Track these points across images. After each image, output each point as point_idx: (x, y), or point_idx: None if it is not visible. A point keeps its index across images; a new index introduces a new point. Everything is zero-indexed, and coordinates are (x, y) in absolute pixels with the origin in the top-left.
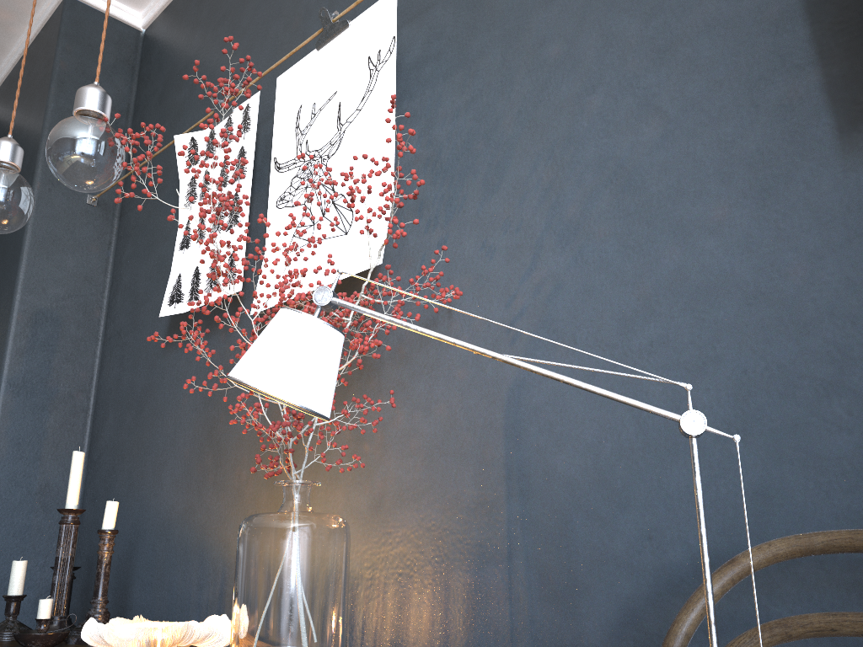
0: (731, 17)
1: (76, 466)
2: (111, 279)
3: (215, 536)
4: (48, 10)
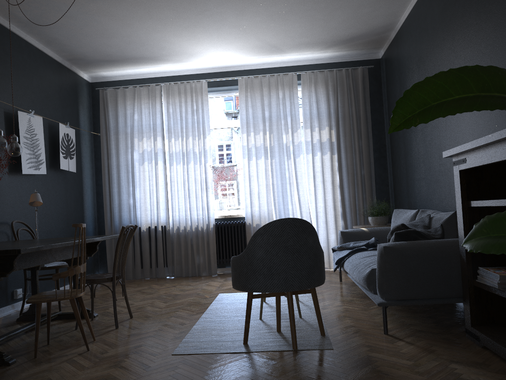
0: None
1: None
2: None
3: None
4: None
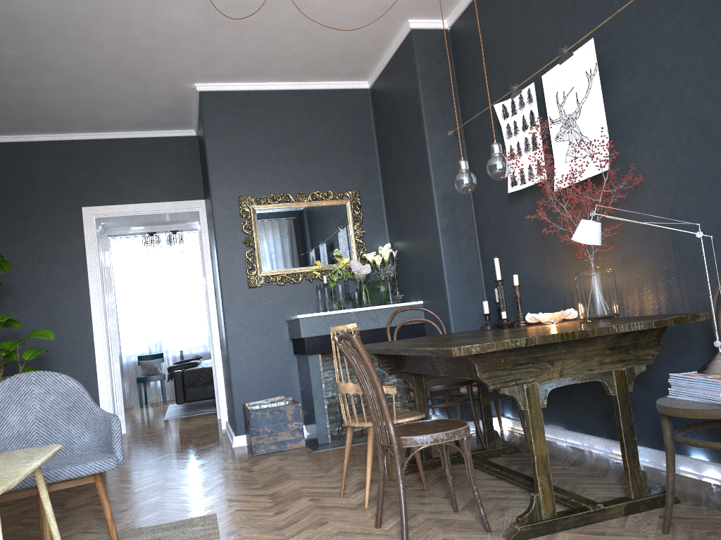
0: None
1: (496, 263)
2: (469, 169)
3: (556, 282)
4: (402, 37)
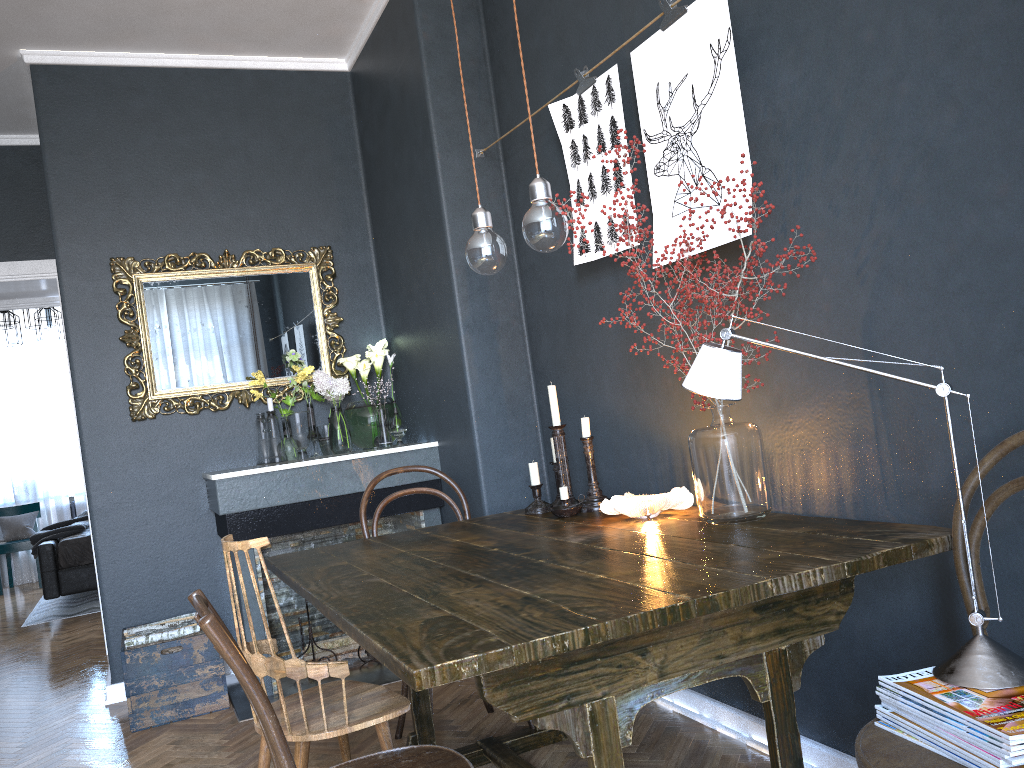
0: (1004, 21)
1: (552, 396)
2: (512, 218)
3: (656, 427)
4: None
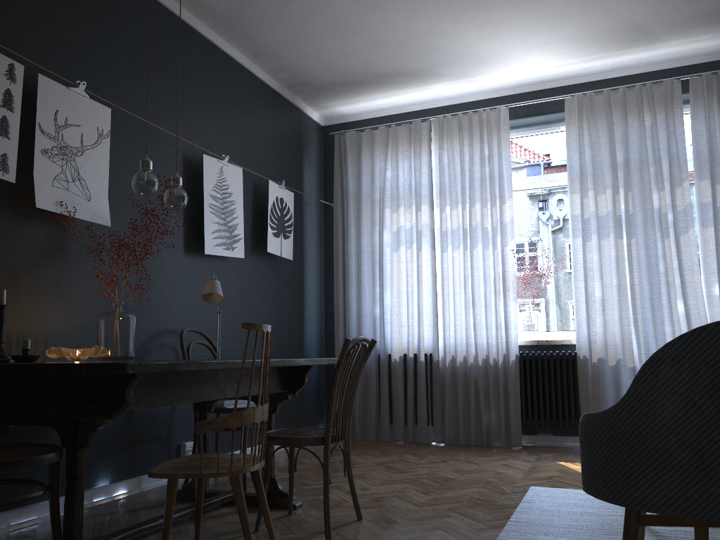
0: None
1: None
2: None
3: None
4: None
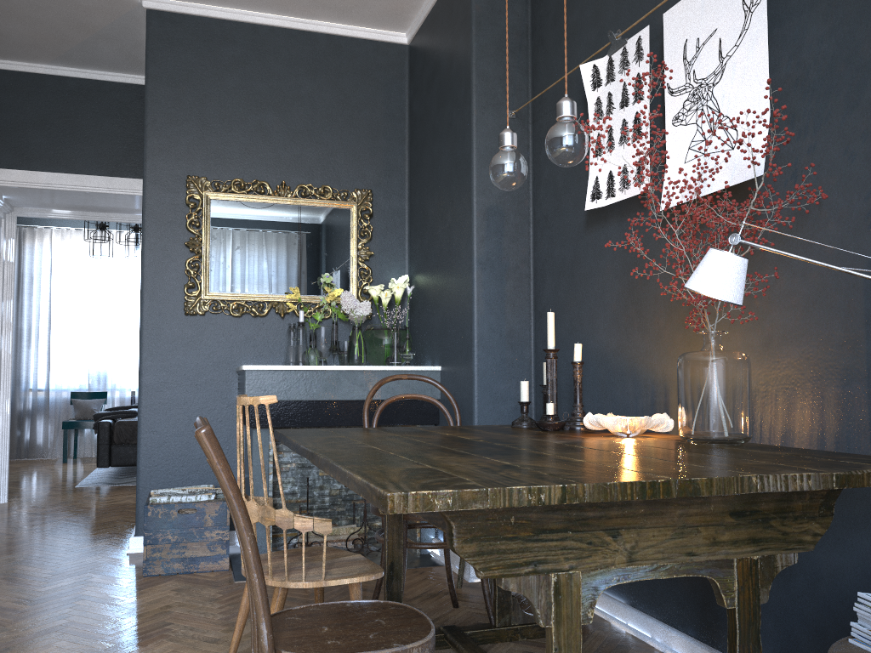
0: None
1: (550, 322)
2: (532, 174)
3: (643, 364)
4: None
